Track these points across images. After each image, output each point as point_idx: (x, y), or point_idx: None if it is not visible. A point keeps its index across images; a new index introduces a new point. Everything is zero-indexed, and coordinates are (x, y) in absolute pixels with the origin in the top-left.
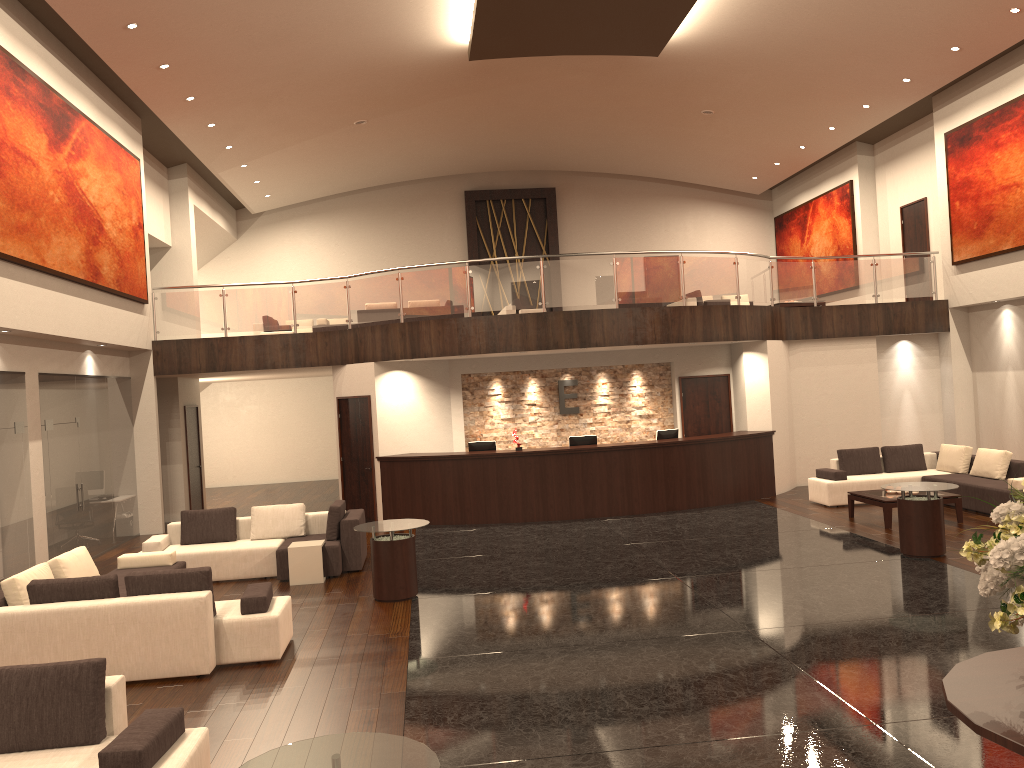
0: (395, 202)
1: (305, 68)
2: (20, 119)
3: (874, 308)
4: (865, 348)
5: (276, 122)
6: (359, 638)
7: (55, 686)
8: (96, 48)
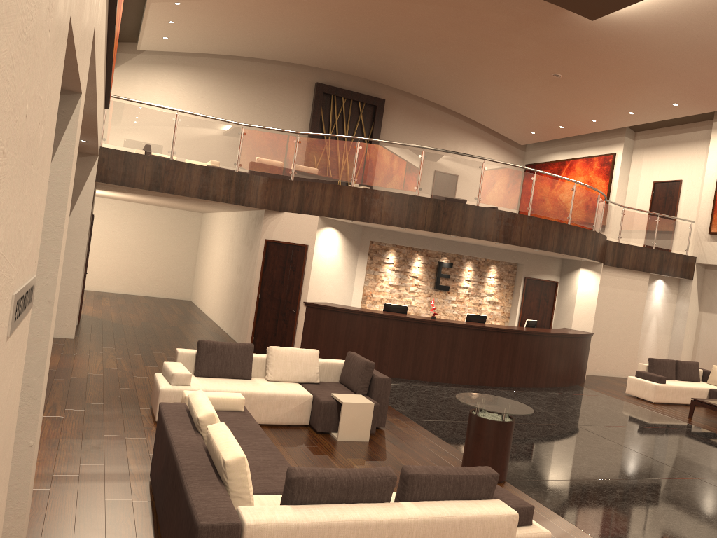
0: (259, 75)
1: None
2: None
3: (655, 253)
4: (642, 280)
5: None
6: None
7: None
8: None
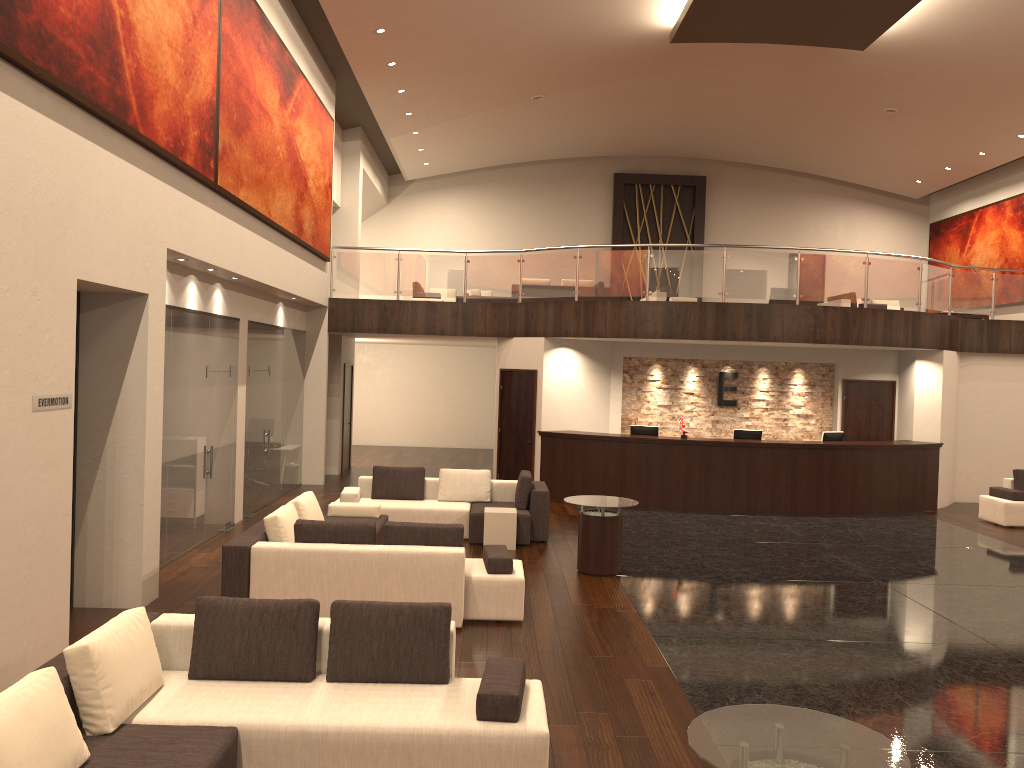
0: (544, 179)
1: (506, 41)
2: (264, 74)
3: None
4: None
5: (460, 92)
6: (587, 609)
7: (411, 625)
8: (327, 9)
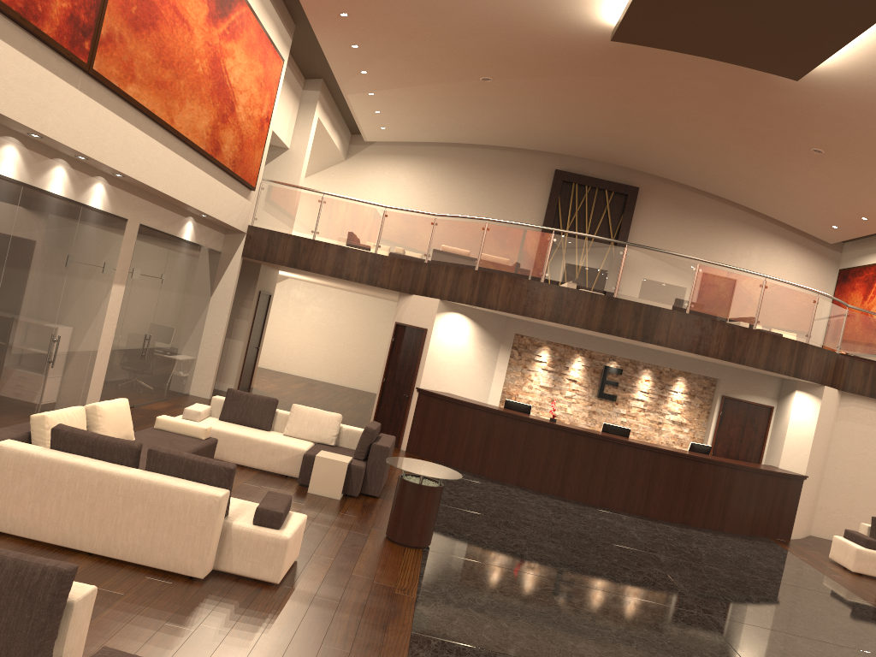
0: (491, 163)
1: (455, 11)
2: None
3: None
4: None
5: (412, 59)
6: (364, 582)
7: (7, 585)
8: None
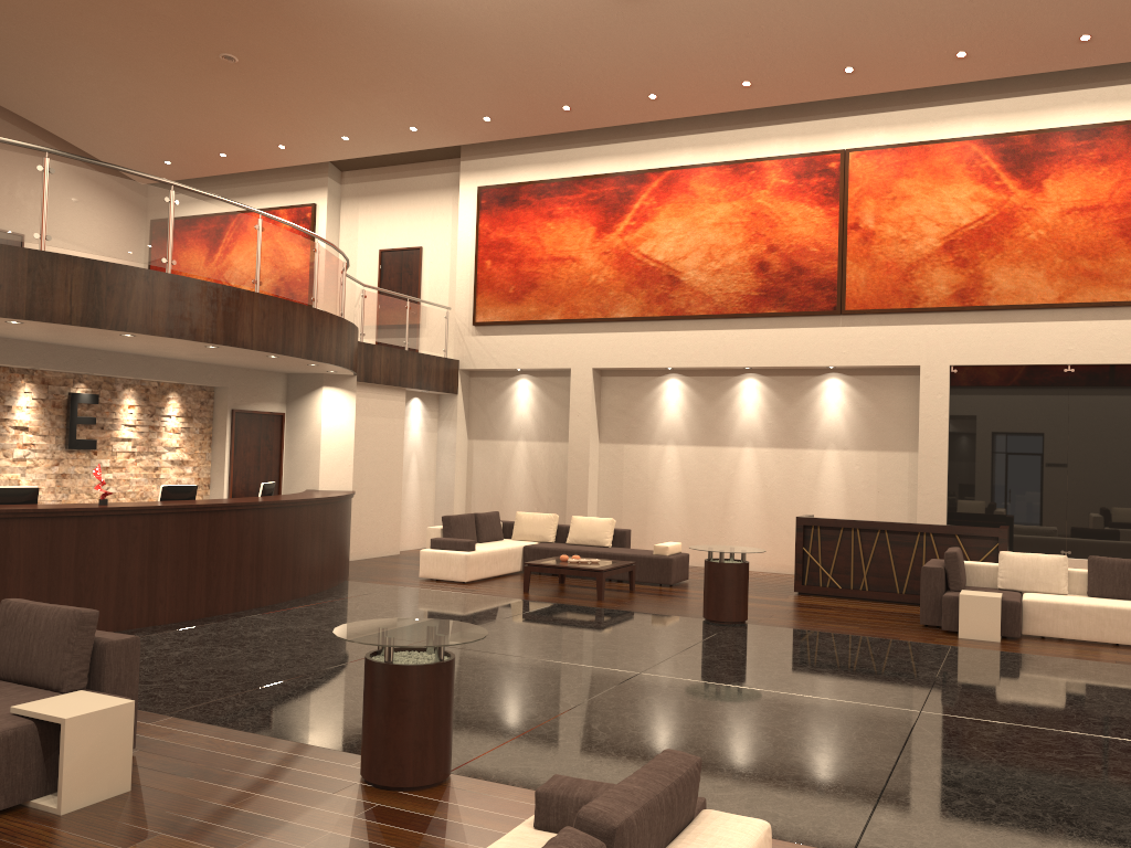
0: None
1: None
2: None
3: (411, 357)
4: (398, 401)
5: None
6: None
7: None
8: None
